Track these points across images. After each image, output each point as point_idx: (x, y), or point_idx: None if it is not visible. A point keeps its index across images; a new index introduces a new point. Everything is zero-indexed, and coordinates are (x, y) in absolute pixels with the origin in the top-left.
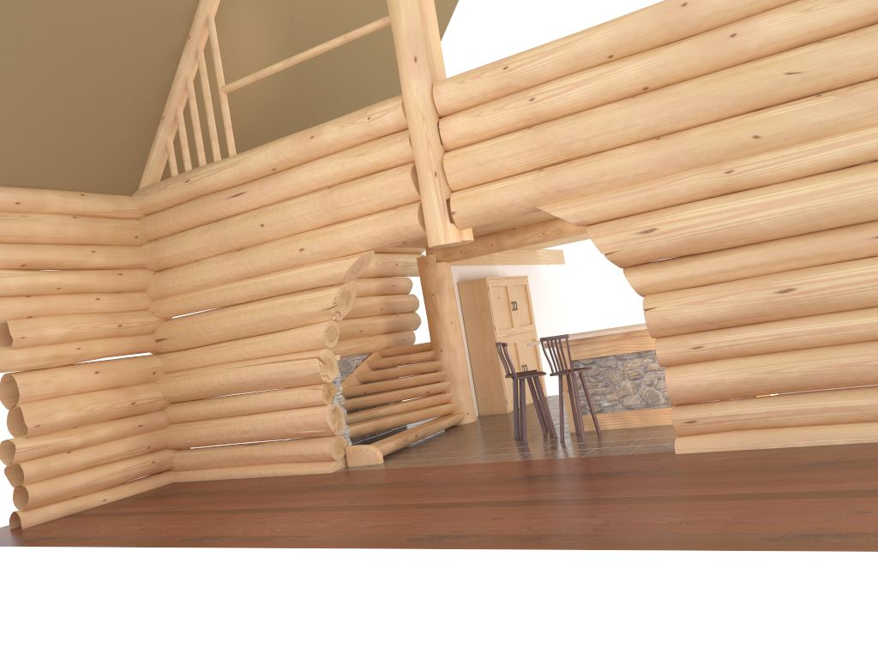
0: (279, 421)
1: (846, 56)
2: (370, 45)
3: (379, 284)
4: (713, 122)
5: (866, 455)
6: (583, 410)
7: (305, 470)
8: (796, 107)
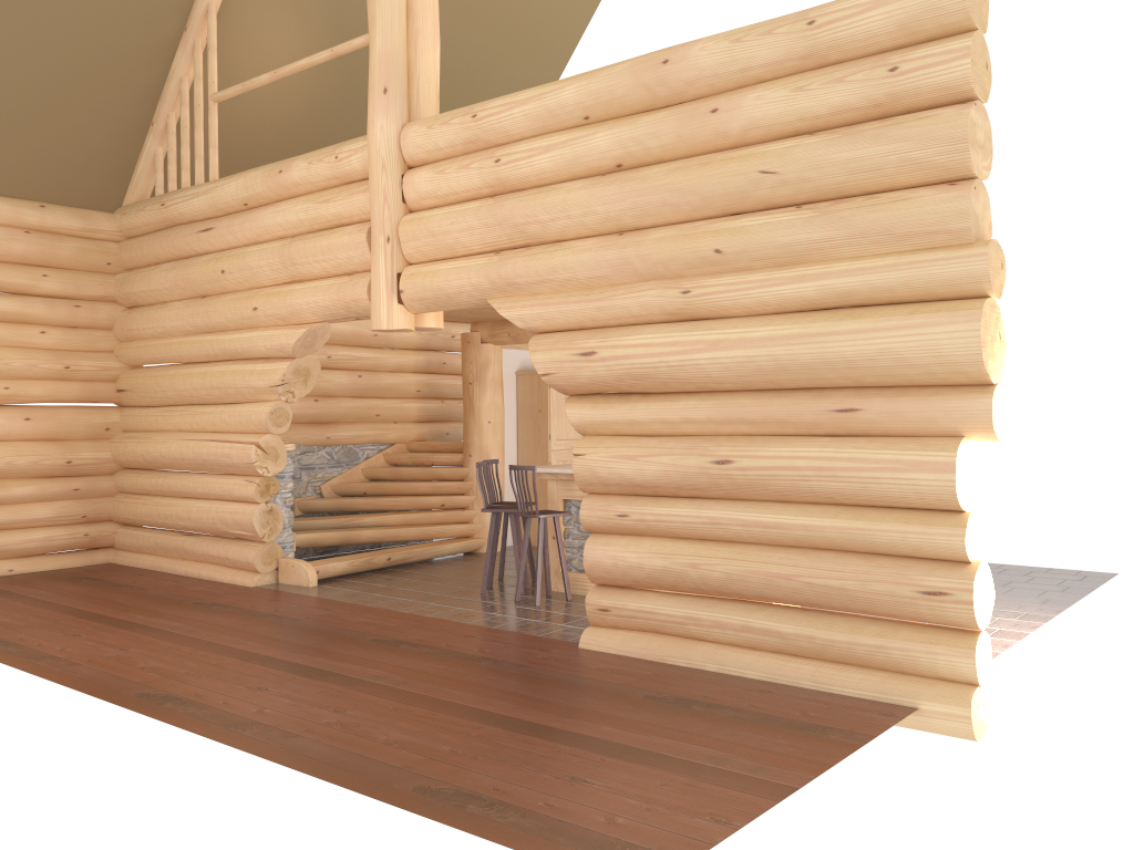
0: (211, 513)
1: (829, 158)
2: (460, 55)
3: (420, 359)
4: (686, 222)
5: (743, 701)
6: (568, 565)
7: (228, 578)
8: (769, 219)
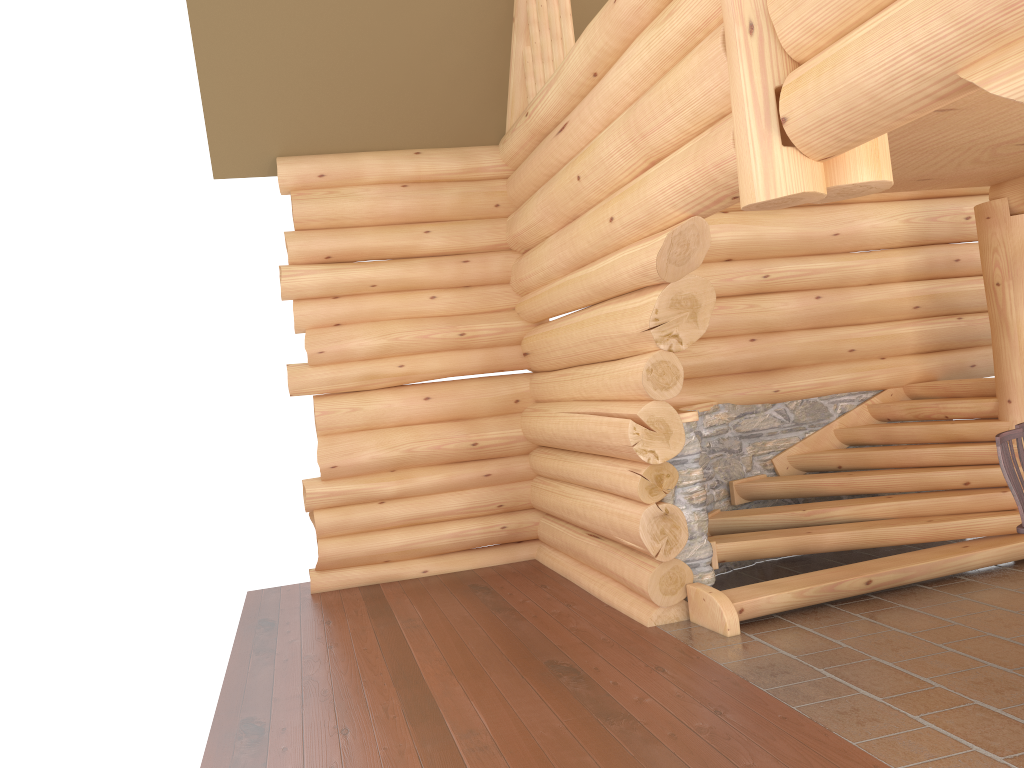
0: (601, 513)
1: None
2: None
3: (915, 260)
4: None
5: None
6: None
7: (624, 607)
8: None
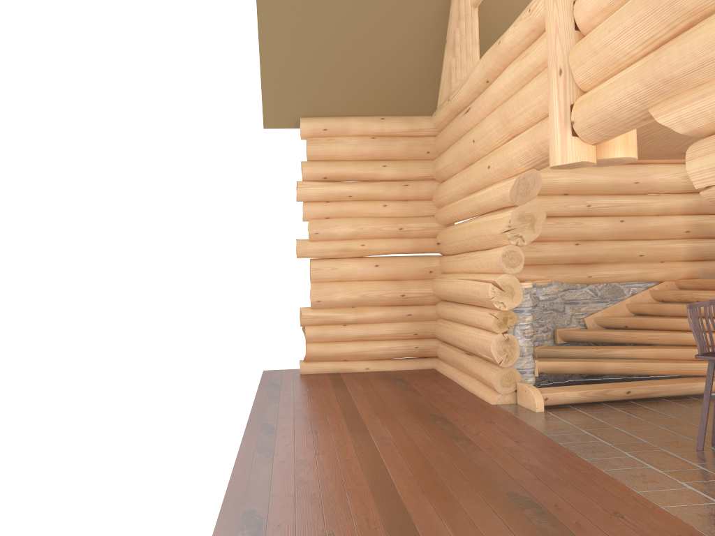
0: (472, 339)
1: None
2: None
3: (689, 202)
4: None
5: None
6: None
7: (480, 394)
8: None
